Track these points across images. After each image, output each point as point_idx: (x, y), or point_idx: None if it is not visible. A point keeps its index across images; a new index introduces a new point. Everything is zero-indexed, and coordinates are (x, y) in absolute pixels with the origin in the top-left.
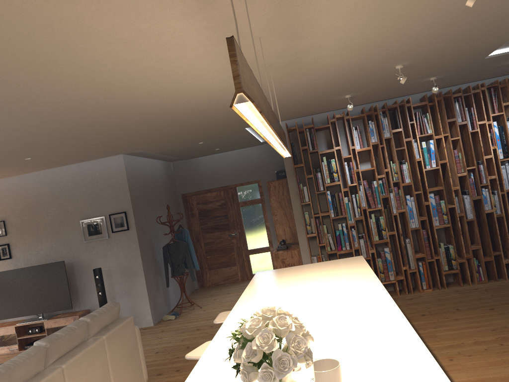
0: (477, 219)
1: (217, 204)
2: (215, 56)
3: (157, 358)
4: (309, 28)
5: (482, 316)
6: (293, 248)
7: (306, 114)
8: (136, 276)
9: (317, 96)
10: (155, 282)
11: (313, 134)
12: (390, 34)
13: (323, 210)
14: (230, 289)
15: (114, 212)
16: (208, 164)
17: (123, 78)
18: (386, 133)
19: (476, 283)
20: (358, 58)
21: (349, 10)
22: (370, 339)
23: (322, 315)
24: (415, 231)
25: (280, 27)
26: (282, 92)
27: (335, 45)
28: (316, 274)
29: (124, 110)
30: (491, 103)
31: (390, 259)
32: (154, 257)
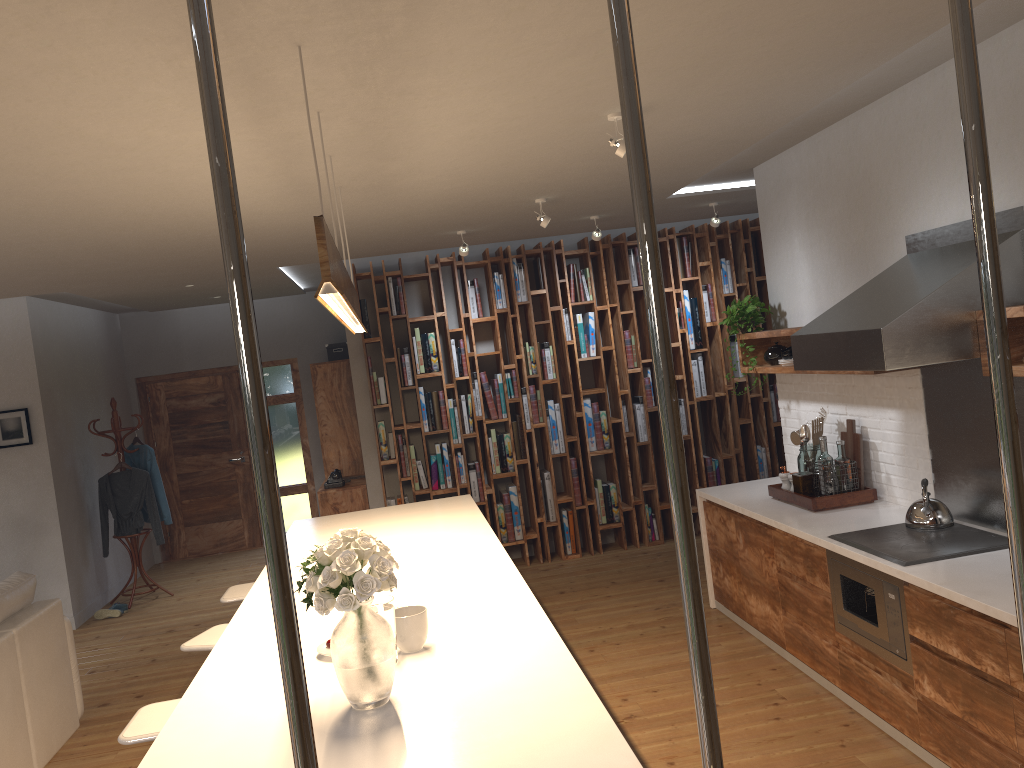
0: (655, 442)
1: (209, 401)
2: (256, 172)
3: (94, 681)
4: (406, 150)
5: (646, 590)
6: (354, 485)
7: (390, 253)
8: (44, 534)
9: (410, 230)
10: (81, 546)
11: (400, 287)
12: (523, 164)
13: (410, 419)
14: (229, 562)
15: (1, 409)
16: (194, 323)
17: (93, 189)
18: (521, 295)
19: (647, 544)
20: (477, 187)
21: (464, 136)
22: (468, 593)
23: (404, 571)
24: (560, 459)
25: (363, 146)
26: (354, 221)
27: (442, 170)
28: (396, 521)
29: (70, 231)
30: (683, 261)
31: (518, 506)
32: (81, 499)
